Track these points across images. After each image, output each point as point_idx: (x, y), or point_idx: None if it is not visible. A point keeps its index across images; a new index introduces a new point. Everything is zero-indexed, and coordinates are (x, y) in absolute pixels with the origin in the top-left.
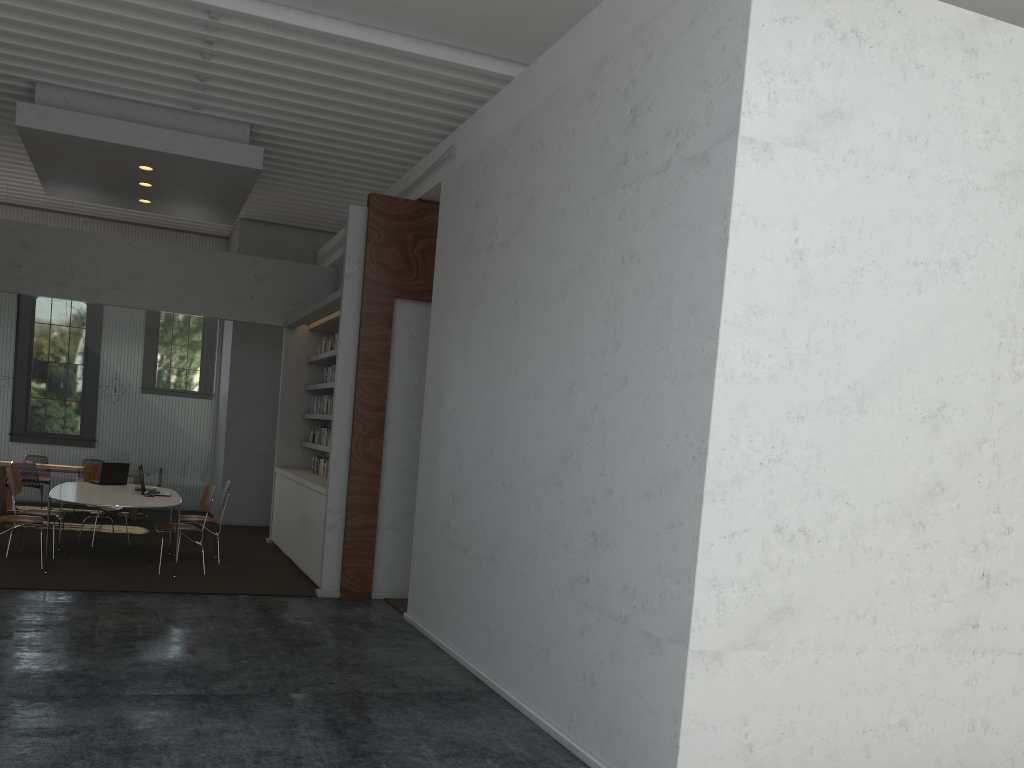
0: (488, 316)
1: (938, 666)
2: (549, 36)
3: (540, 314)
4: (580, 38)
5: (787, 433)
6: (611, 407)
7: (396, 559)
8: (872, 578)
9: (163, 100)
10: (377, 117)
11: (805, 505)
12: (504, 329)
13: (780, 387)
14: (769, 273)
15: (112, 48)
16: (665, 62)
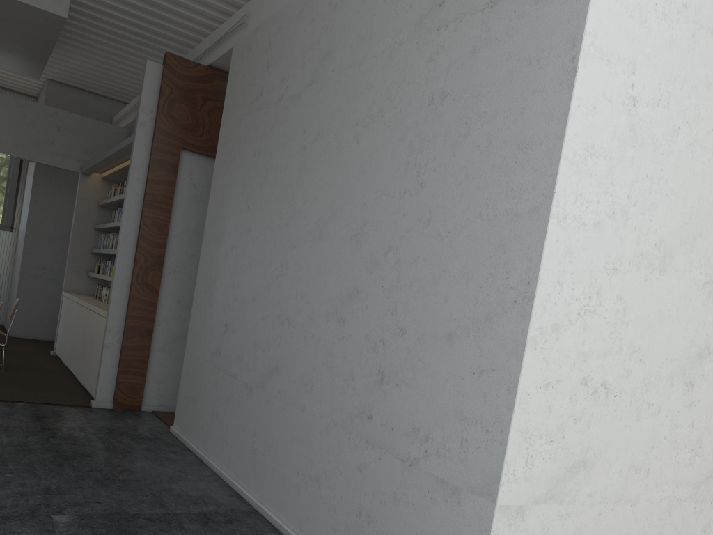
0: (273, 163)
1: (686, 515)
2: None
3: (330, 159)
4: None
5: (603, 284)
6: (409, 247)
7: (165, 377)
8: (650, 433)
9: None
10: None
11: (609, 359)
12: (290, 174)
13: (602, 236)
14: (607, 114)
15: None
16: None
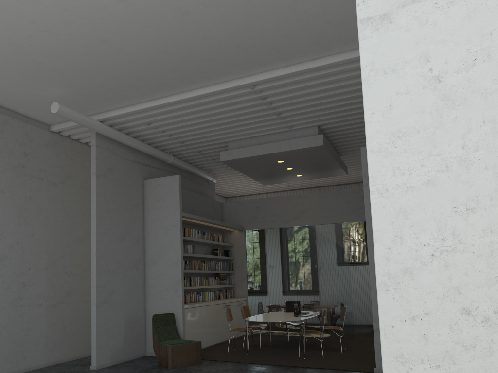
0: None
1: None
2: None
3: None
4: None
5: (457, 225)
6: None
7: None
8: None
9: (275, 130)
10: None
11: (497, 288)
12: None
13: (440, 188)
14: (407, 103)
15: (236, 117)
16: None
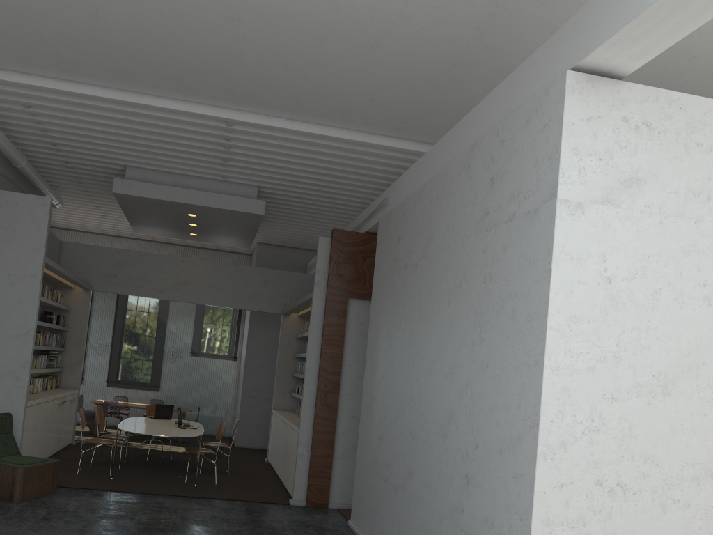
0: (404, 313)
1: None
2: (448, 126)
3: (435, 314)
4: (461, 130)
5: (604, 410)
6: (478, 384)
7: (346, 480)
8: (681, 524)
9: (203, 173)
10: (339, 179)
11: (621, 465)
12: (413, 323)
13: (596, 376)
14: (584, 293)
15: (170, 145)
16: (511, 147)
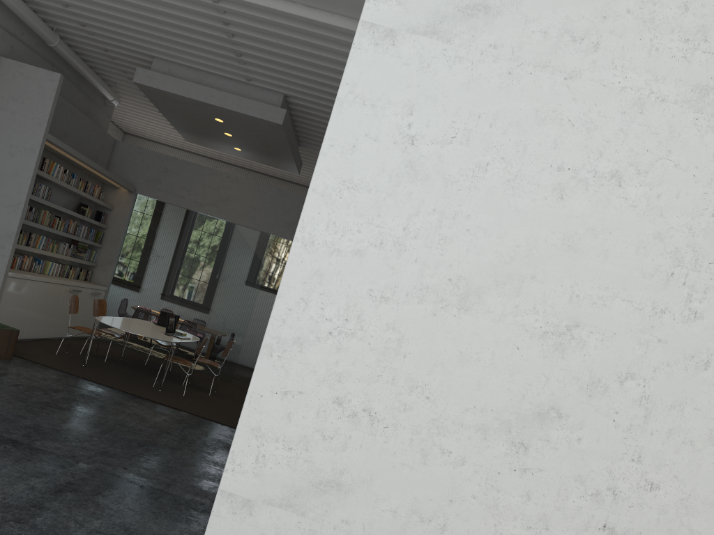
0: None
1: None
2: None
3: None
4: None
5: (366, 310)
6: None
7: None
8: (447, 484)
9: (228, 73)
10: None
11: (375, 386)
12: None
13: (365, 264)
14: (371, 152)
15: (178, 30)
16: None
